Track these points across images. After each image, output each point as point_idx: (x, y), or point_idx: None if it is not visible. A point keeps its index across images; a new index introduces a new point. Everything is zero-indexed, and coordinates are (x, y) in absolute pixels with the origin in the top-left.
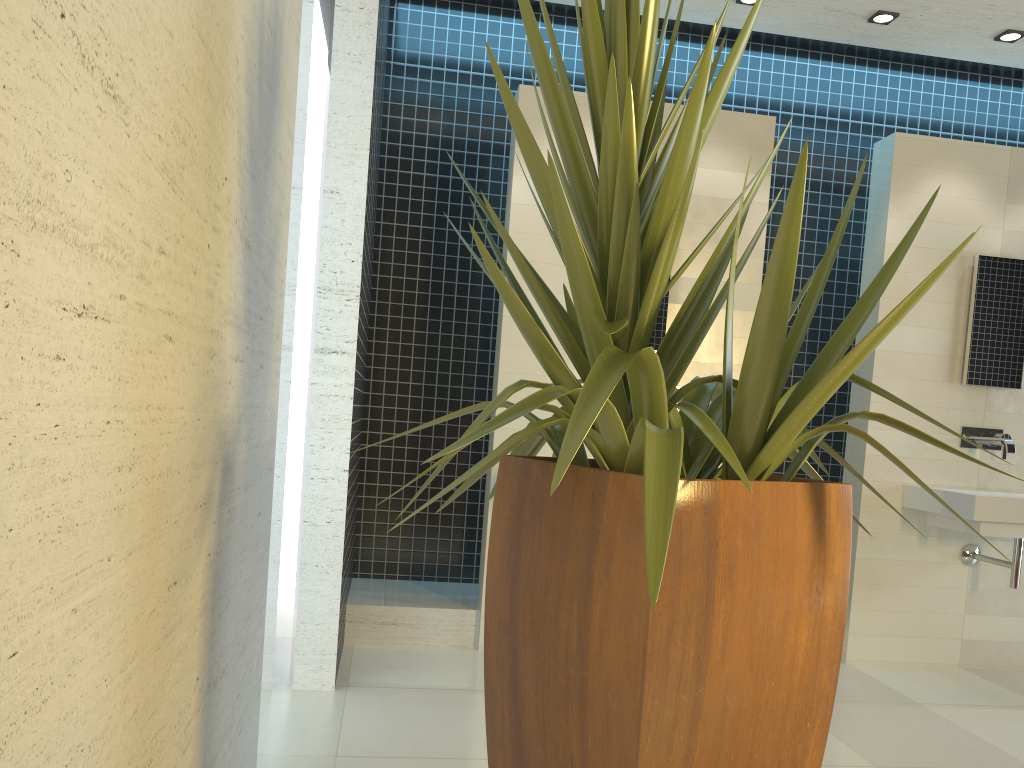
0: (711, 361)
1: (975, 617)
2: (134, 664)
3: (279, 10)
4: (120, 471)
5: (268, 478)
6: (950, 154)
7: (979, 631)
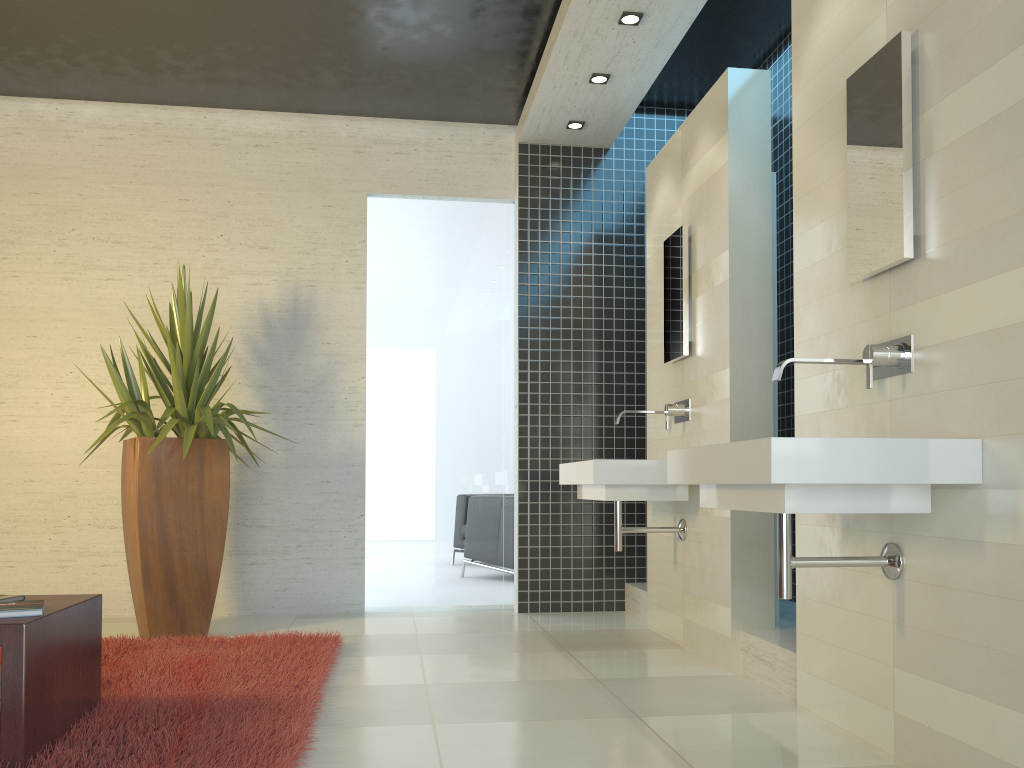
0: (711, 345)
1: (905, 676)
2: None
3: (302, 297)
4: None
5: (347, 469)
6: None
7: (911, 704)
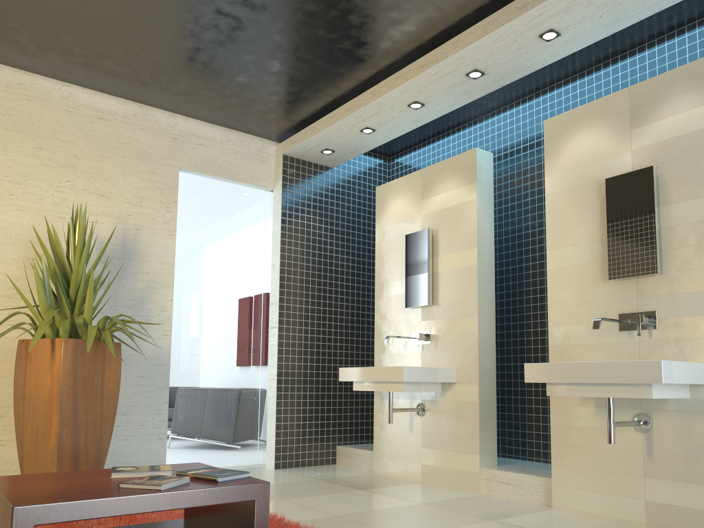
0: (456, 300)
1: (655, 480)
2: None
3: (129, 237)
4: None
5: (157, 367)
6: (581, 116)
7: (661, 494)
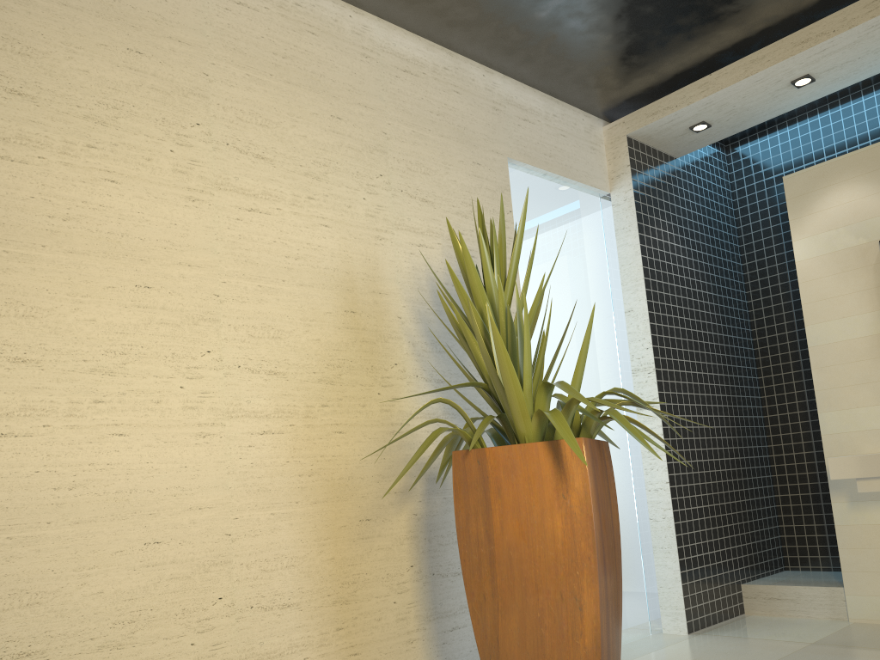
0: None
1: None
2: (327, 541)
3: None
4: (301, 476)
5: None
6: None
7: None
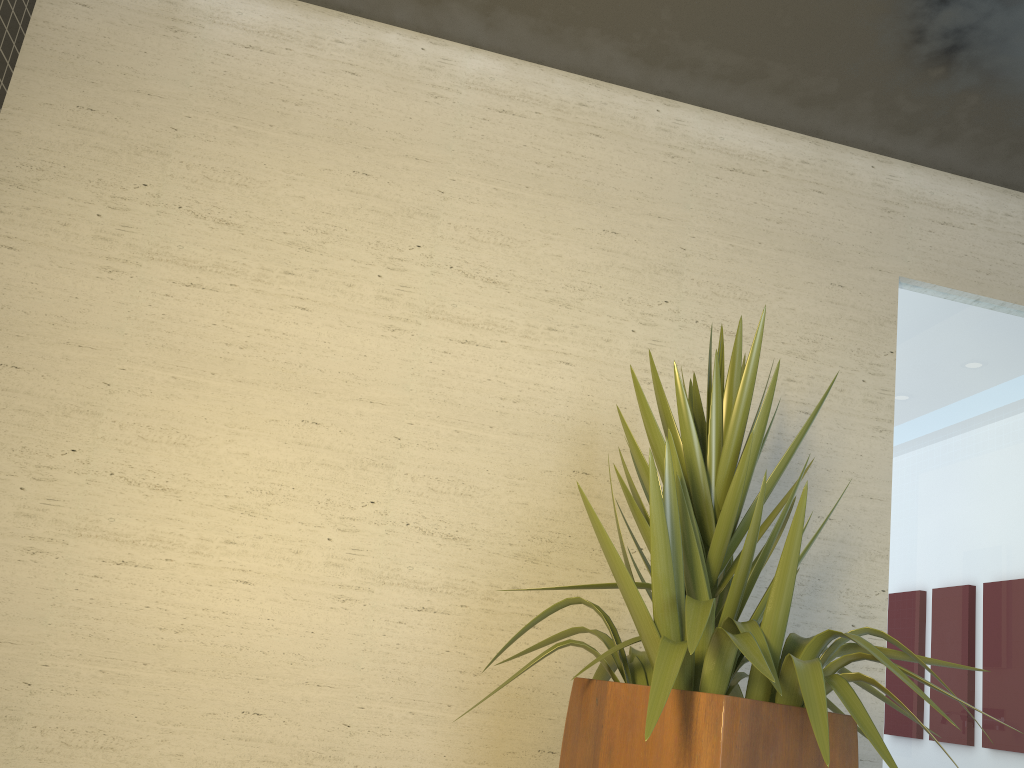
0: None
1: None
2: (483, 766)
3: (789, 430)
4: (462, 673)
5: None
6: None
7: None
